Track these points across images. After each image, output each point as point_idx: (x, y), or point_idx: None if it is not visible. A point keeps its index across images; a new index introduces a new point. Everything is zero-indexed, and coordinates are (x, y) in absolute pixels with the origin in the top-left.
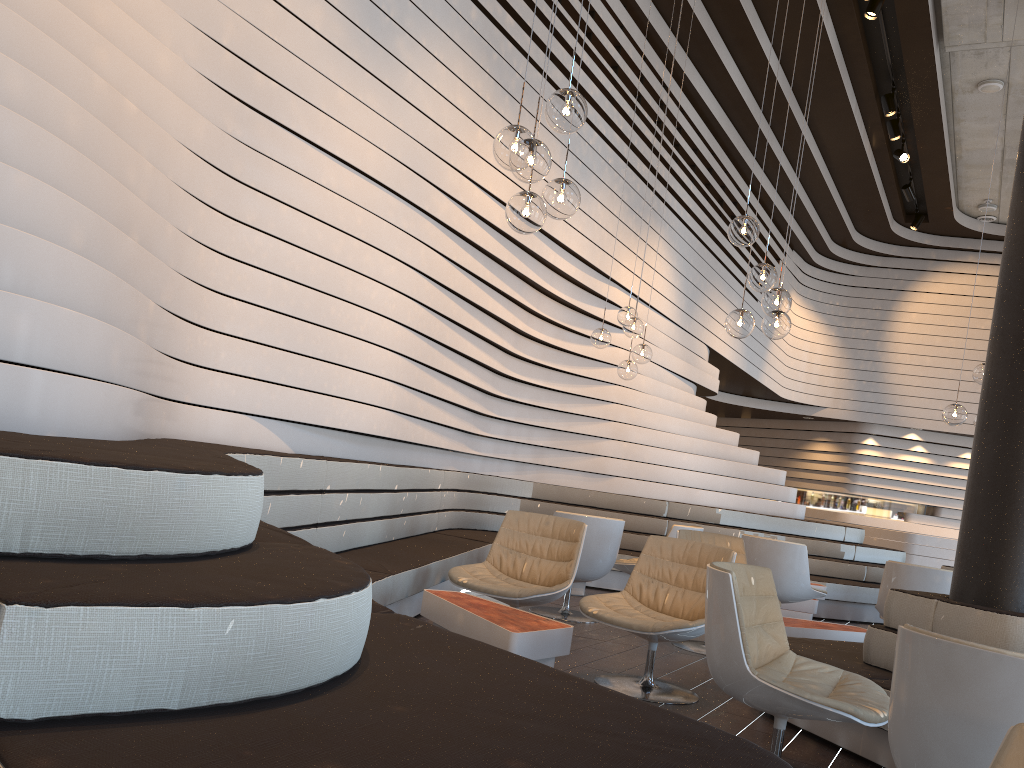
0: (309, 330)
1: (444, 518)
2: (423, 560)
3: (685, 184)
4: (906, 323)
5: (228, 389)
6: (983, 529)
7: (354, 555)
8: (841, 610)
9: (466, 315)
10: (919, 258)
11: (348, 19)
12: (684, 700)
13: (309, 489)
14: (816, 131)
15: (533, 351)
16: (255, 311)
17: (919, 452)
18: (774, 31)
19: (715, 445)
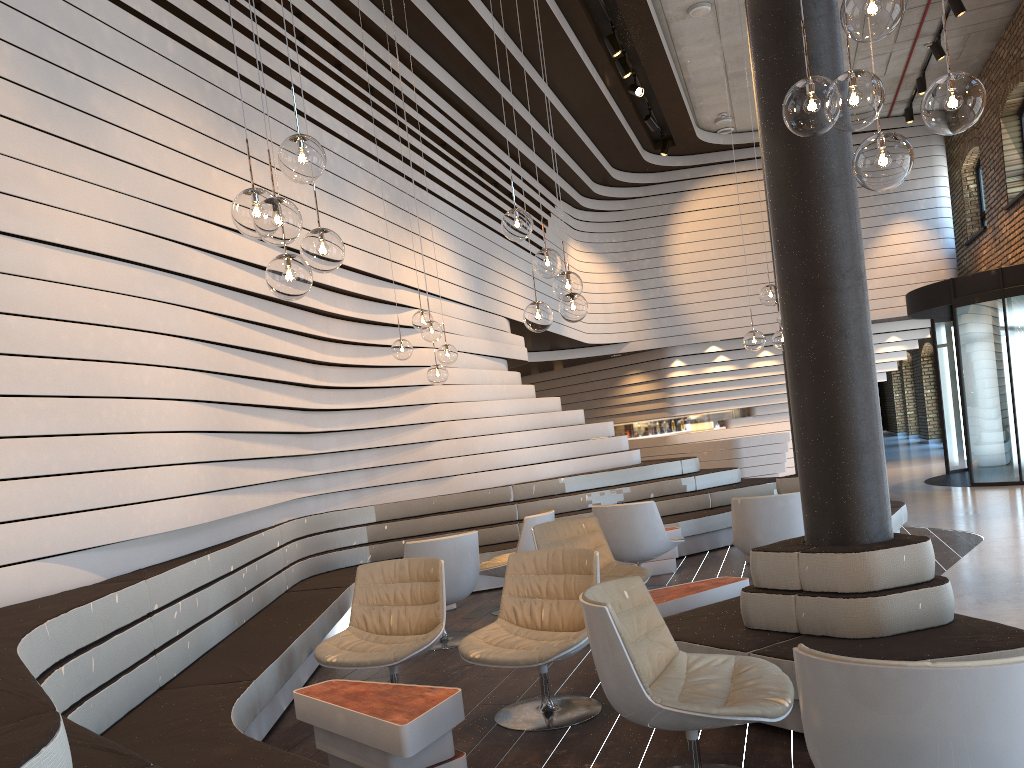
0: (83, 443)
1: (293, 573)
2: (283, 642)
3: (442, 165)
4: (680, 244)
5: (5, 540)
6: (821, 472)
7: (207, 664)
8: (699, 543)
9: (256, 365)
10: (676, 180)
11: (26, 87)
12: (588, 714)
13: (134, 620)
14: (552, 83)
15: (336, 377)
16: (12, 444)
17: (722, 361)
18: None
19: (541, 416)
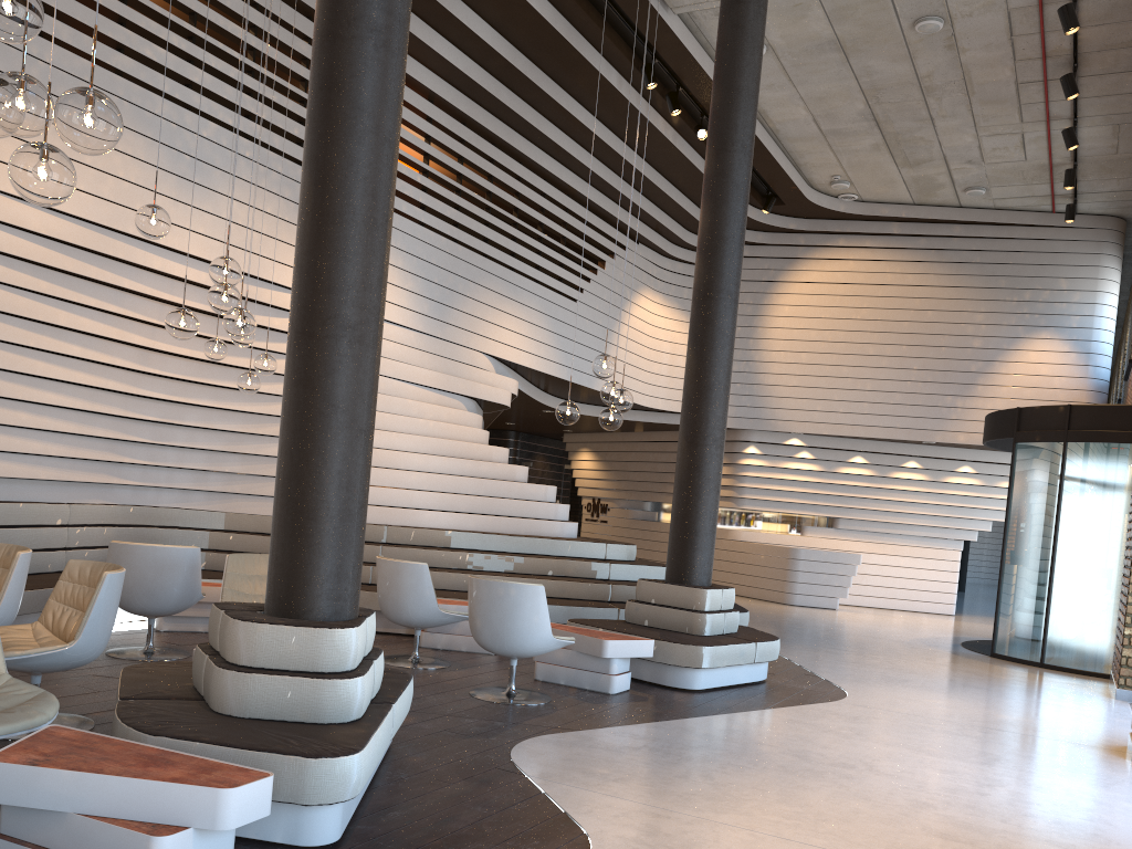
0: None
1: (85, 556)
2: None
3: (407, 175)
4: (779, 317)
5: None
6: (273, 531)
7: None
8: None
9: (18, 331)
10: (788, 245)
11: None
12: None
13: None
14: (593, 109)
15: (180, 368)
16: None
17: (808, 458)
18: (472, 0)
19: (460, 461)
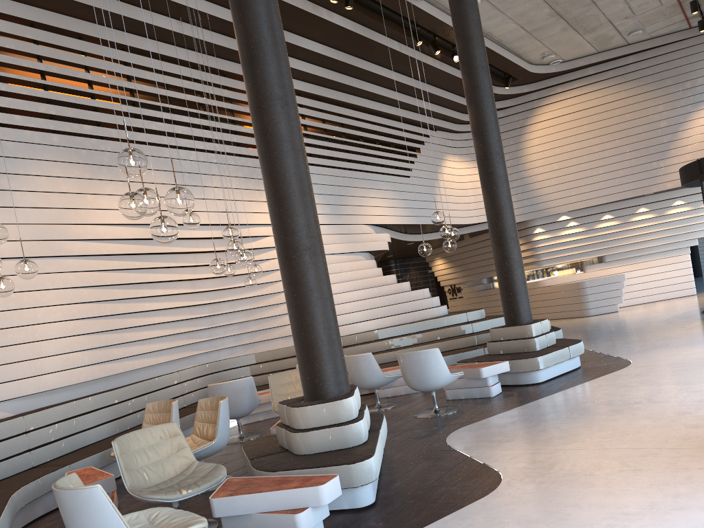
0: None
1: (192, 396)
2: None
3: None
4: (533, 146)
5: None
6: (298, 360)
7: (72, 454)
8: None
9: (133, 291)
10: (527, 102)
11: None
12: (215, 488)
13: (10, 436)
14: (389, 66)
15: (212, 284)
16: None
17: (575, 225)
18: (307, 34)
19: (370, 290)
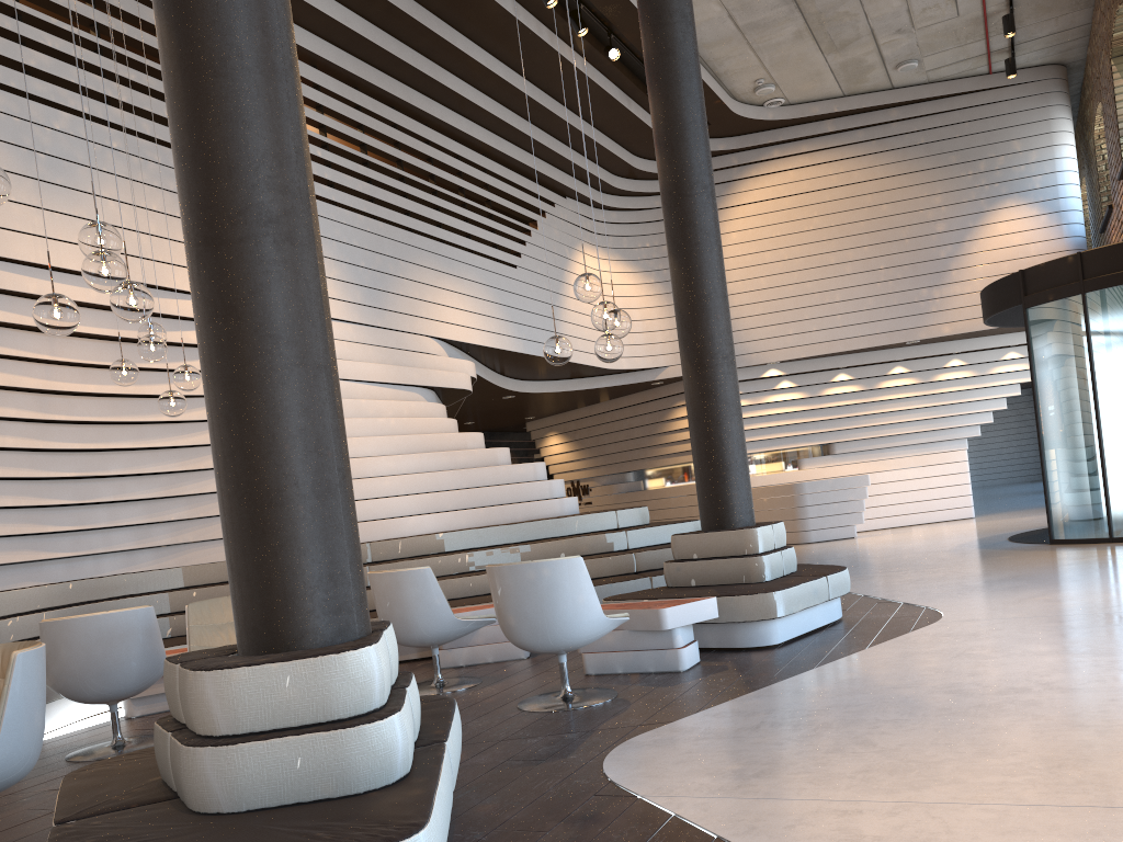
0: None
1: None
2: None
3: None
4: (728, 246)
5: None
6: (225, 537)
7: None
8: None
9: None
10: (721, 168)
11: None
12: None
13: None
14: (492, 49)
15: (90, 409)
16: None
17: (789, 388)
18: None
19: (434, 456)
